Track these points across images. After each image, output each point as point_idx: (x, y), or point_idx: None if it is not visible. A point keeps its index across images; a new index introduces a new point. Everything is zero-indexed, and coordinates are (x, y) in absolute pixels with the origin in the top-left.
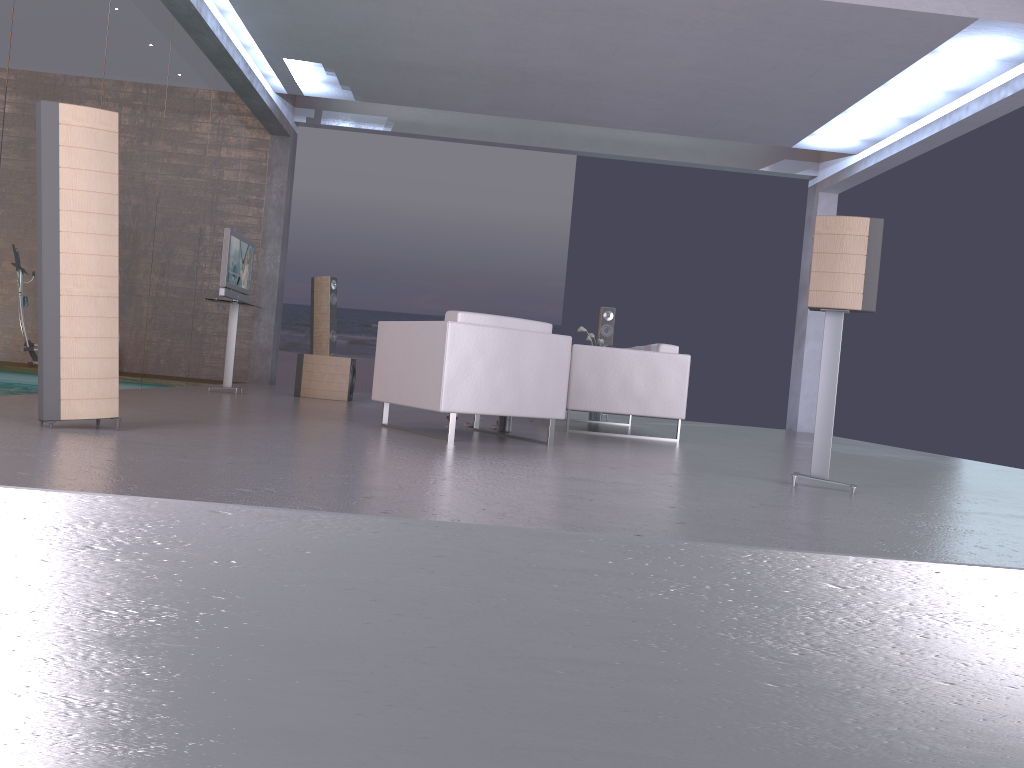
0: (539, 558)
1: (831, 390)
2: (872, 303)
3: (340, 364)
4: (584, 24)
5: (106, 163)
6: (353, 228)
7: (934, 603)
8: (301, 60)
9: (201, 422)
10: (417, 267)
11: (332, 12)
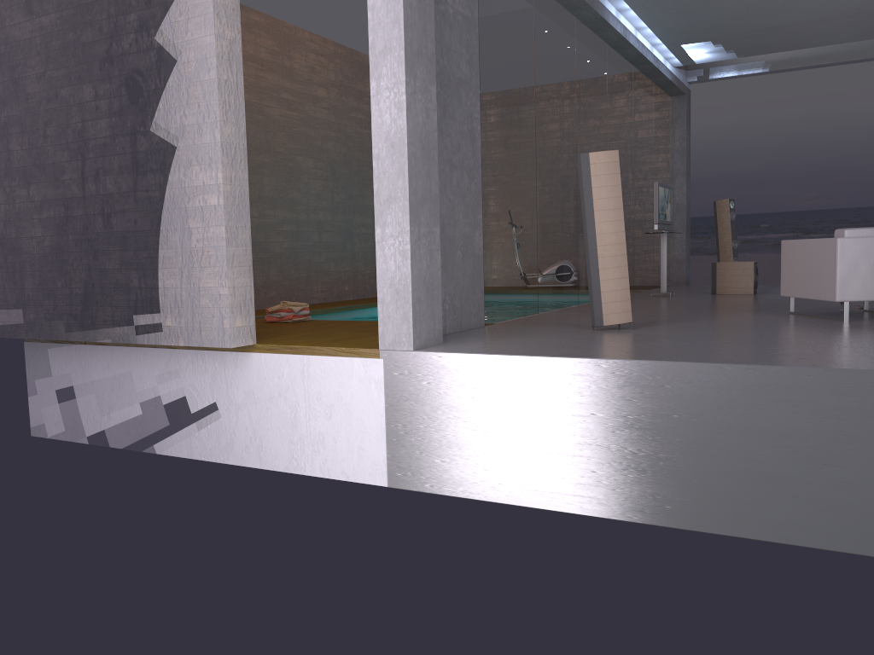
0: None
1: None
2: None
3: (745, 267)
4: None
5: (614, 180)
6: (737, 147)
7: None
8: (694, 43)
9: (670, 320)
10: (798, 170)
11: (719, 9)
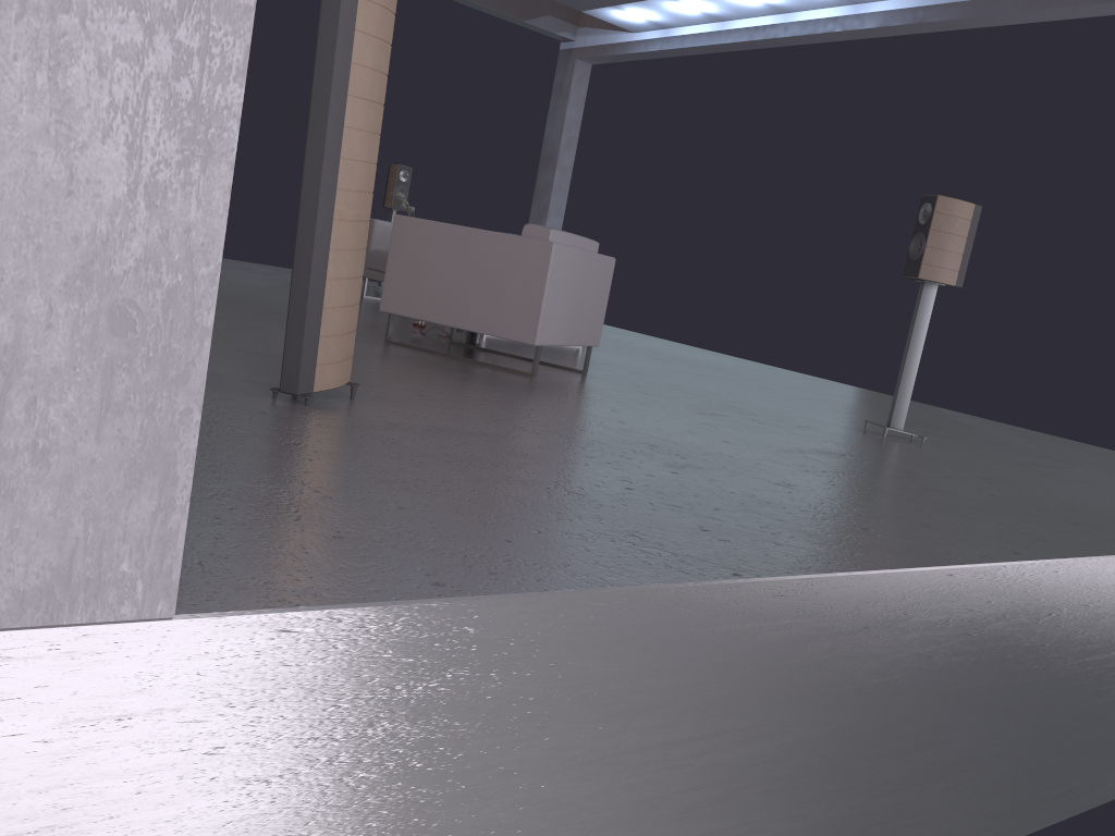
0: (1098, 580)
1: (917, 353)
2: (962, 281)
3: None
4: None
5: (388, 28)
6: None
7: None
8: None
9: None
10: None
11: None
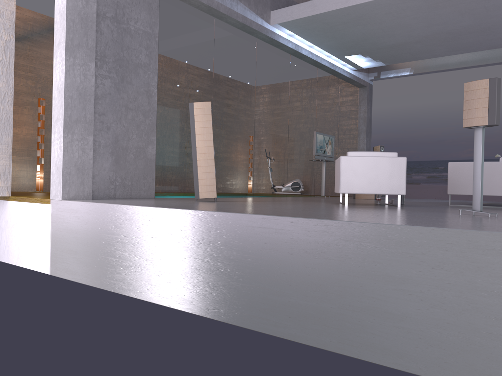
0: (239, 222)
1: (478, 166)
2: (493, 120)
3: None
4: (458, 4)
5: (207, 118)
6: (426, 121)
7: (364, 239)
8: (351, 55)
9: (258, 201)
10: (461, 135)
11: (347, 34)
